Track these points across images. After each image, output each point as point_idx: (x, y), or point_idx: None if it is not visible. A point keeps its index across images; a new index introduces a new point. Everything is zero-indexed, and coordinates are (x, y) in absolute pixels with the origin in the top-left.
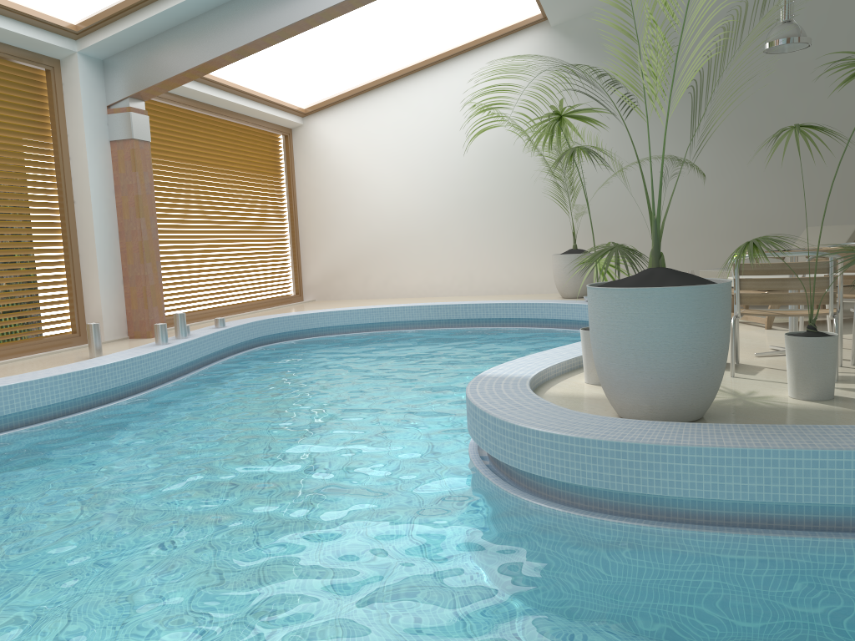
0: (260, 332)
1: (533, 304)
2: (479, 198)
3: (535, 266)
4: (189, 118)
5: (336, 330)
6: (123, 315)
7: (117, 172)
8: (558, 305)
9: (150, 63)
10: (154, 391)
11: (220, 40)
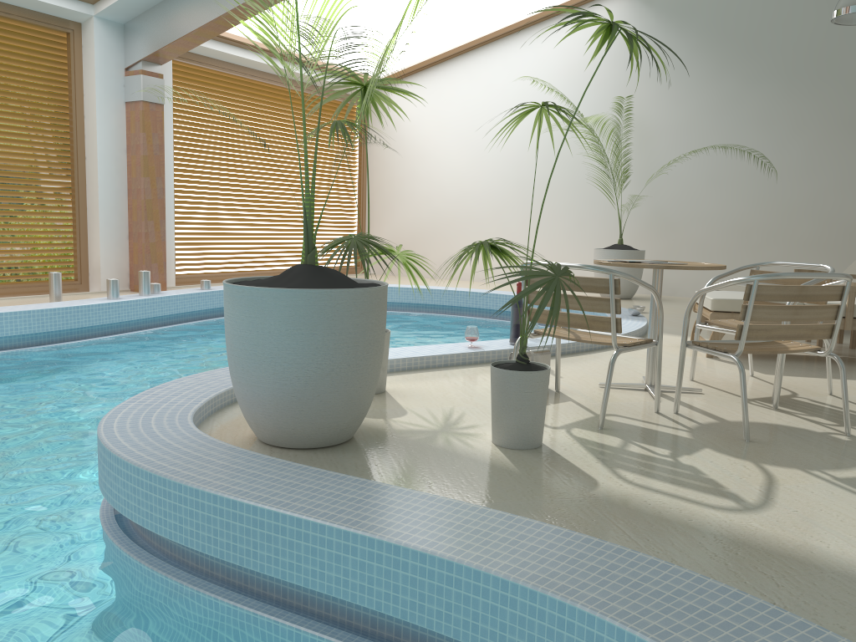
0: None
1: None
2: (540, 181)
3: (590, 260)
4: (243, 84)
5: None
6: (125, 268)
7: (129, 132)
8: None
9: (158, 27)
10: (80, 342)
11: (213, 5)
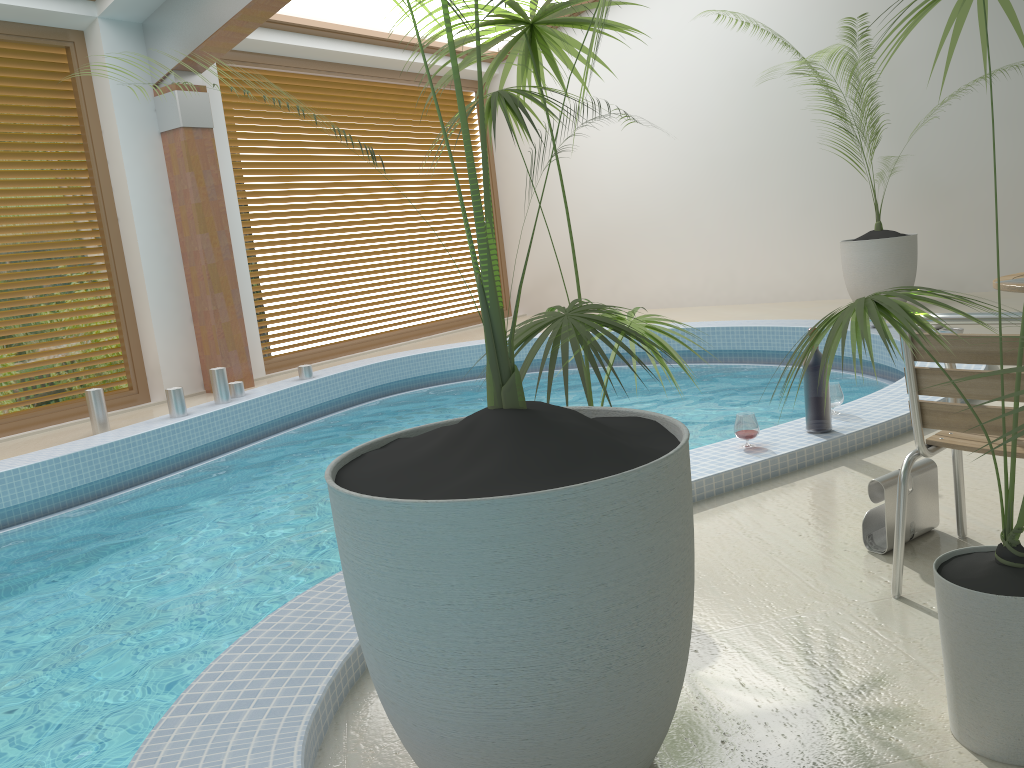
0: (378, 379)
1: (780, 328)
2: (740, 157)
3: (828, 257)
4: (318, 85)
5: None
6: (194, 362)
7: (171, 174)
8: None
9: (188, 18)
10: (138, 490)
11: None
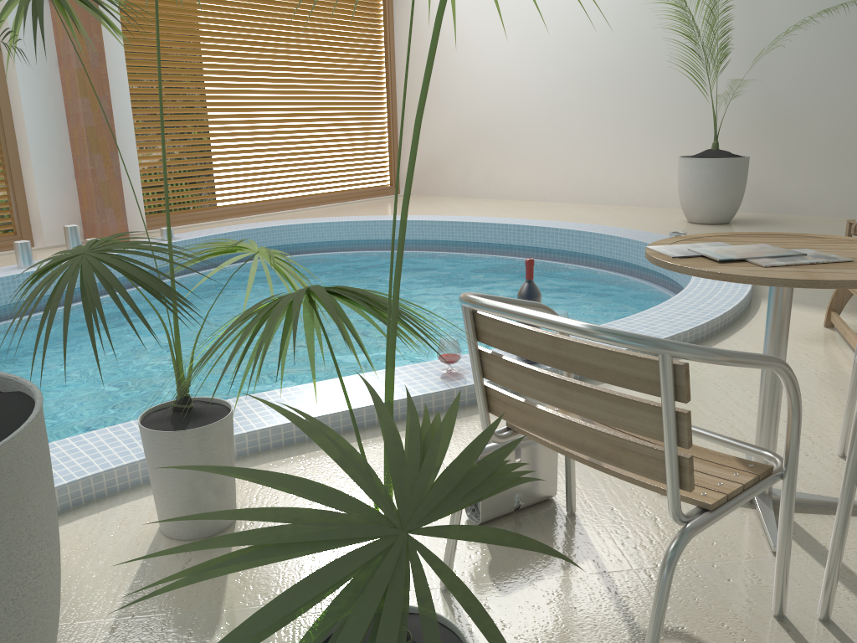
0: None
1: (601, 235)
2: (608, 67)
3: (675, 169)
4: None
5: (358, 245)
6: (75, 215)
7: (57, 39)
8: (630, 243)
9: None
10: None
11: None
